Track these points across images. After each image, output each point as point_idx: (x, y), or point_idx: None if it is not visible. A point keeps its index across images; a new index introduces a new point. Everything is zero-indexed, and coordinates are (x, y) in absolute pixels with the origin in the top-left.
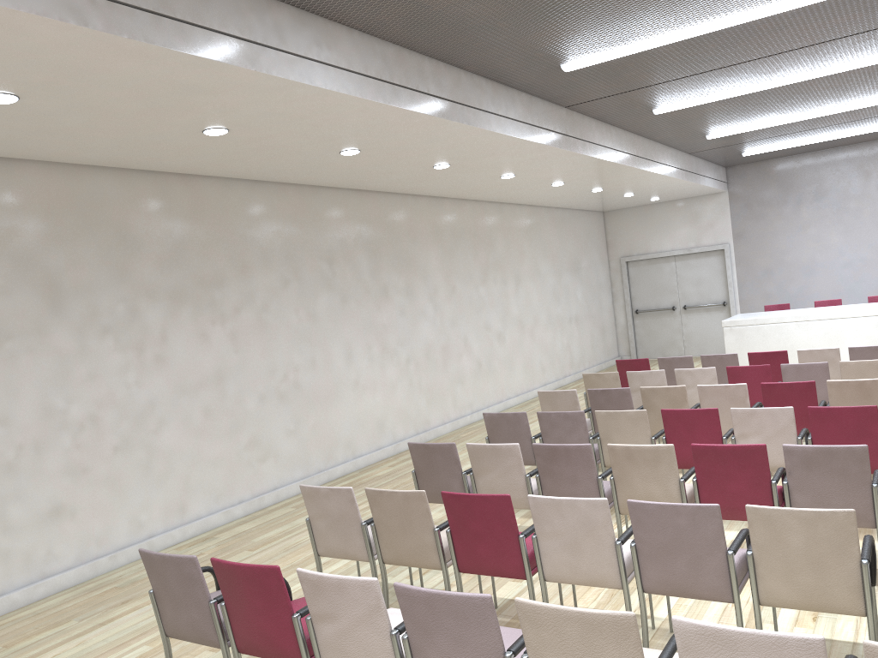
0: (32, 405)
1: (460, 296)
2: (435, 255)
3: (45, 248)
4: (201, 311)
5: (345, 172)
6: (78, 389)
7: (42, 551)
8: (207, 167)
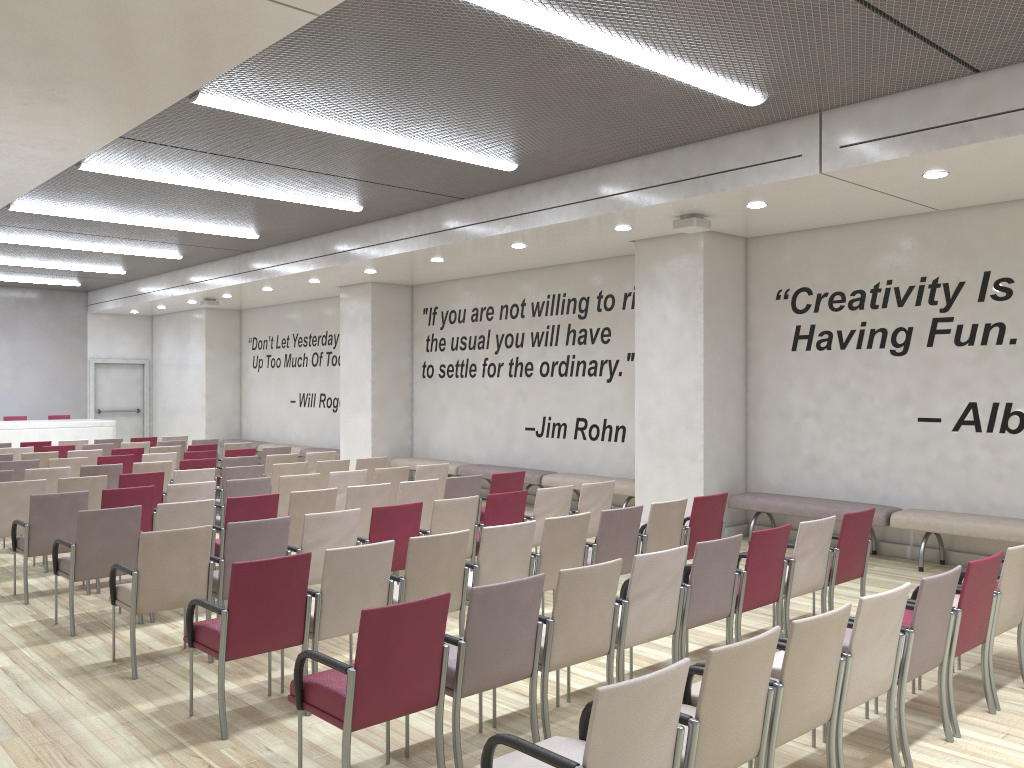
0: None
1: None
2: None
3: None
4: None
5: None
6: None
7: None
8: None
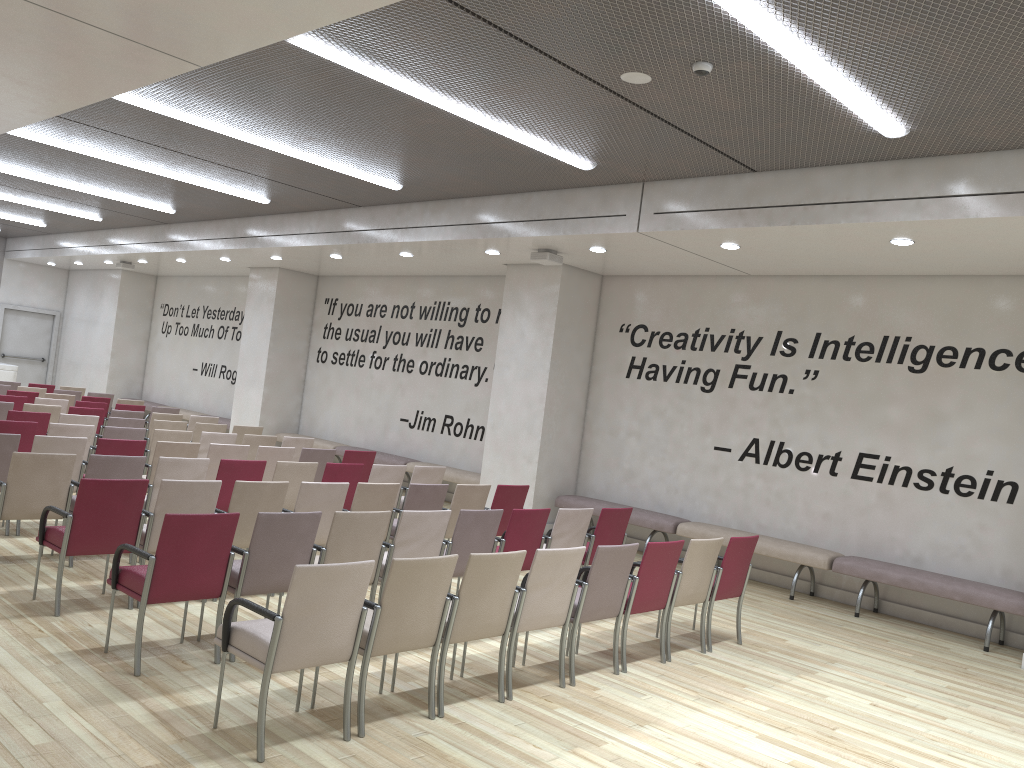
0: None
1: None
2: None
3: None
4: None
5: None
6: None
7: None
8: None
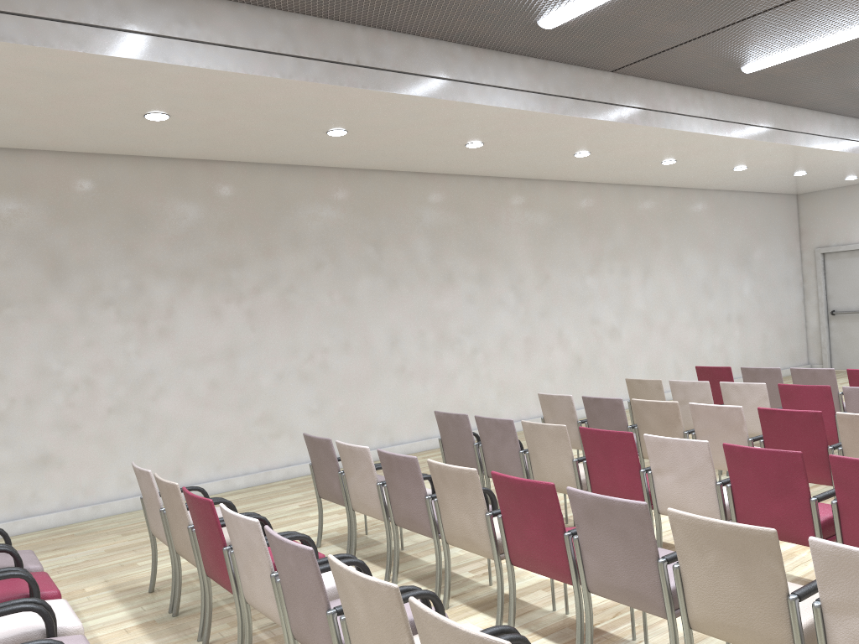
0: (26, 365)
1: (555, 286)
2: (523, 241)
3: (50, 228)
4: (215, 289)
5: (372, 154)
6: (74, 354)
7: (27, 493)
8: (214, 152)
